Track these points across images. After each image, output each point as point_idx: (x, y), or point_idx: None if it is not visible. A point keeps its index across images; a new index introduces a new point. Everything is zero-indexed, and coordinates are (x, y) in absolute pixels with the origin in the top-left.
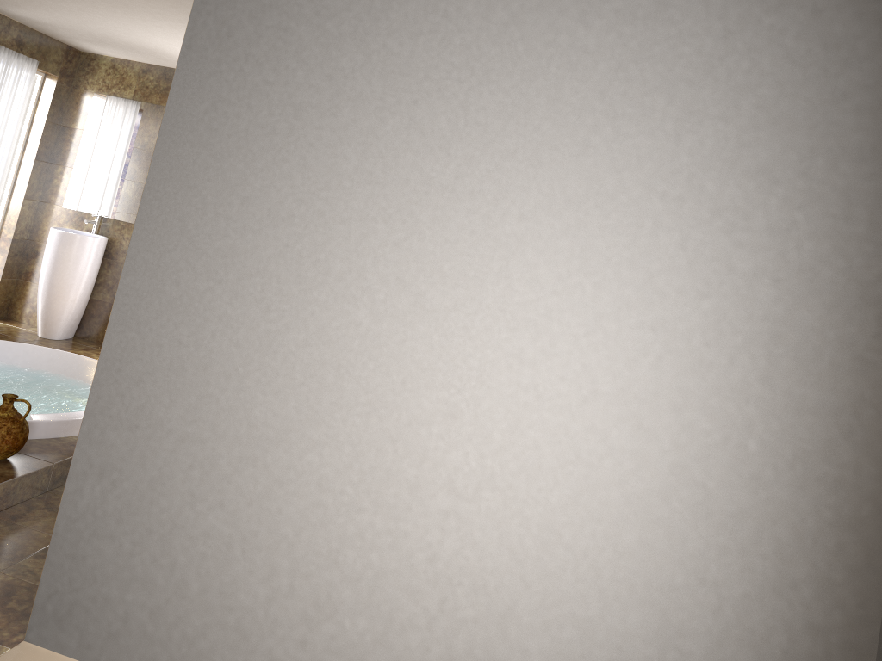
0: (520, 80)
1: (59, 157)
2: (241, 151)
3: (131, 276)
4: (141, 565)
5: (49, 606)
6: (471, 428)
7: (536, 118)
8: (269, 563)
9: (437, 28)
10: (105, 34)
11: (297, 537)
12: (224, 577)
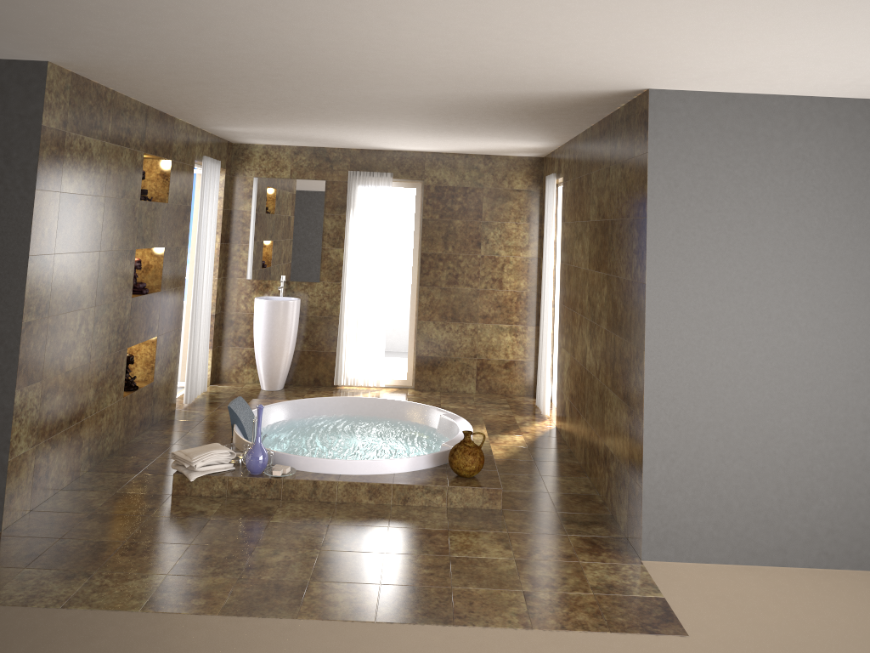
0: (853, 190)
1: (232, 237)
2: (701, 254)
3: (651, 340)
4: (701, 501)
5: (651, 537)
6: (868, 385)
7: (866, 211)
8: (774, 481)
9: (800, 166)
10: (299, 135)
11: (787, 464)
12: (751, 495)
